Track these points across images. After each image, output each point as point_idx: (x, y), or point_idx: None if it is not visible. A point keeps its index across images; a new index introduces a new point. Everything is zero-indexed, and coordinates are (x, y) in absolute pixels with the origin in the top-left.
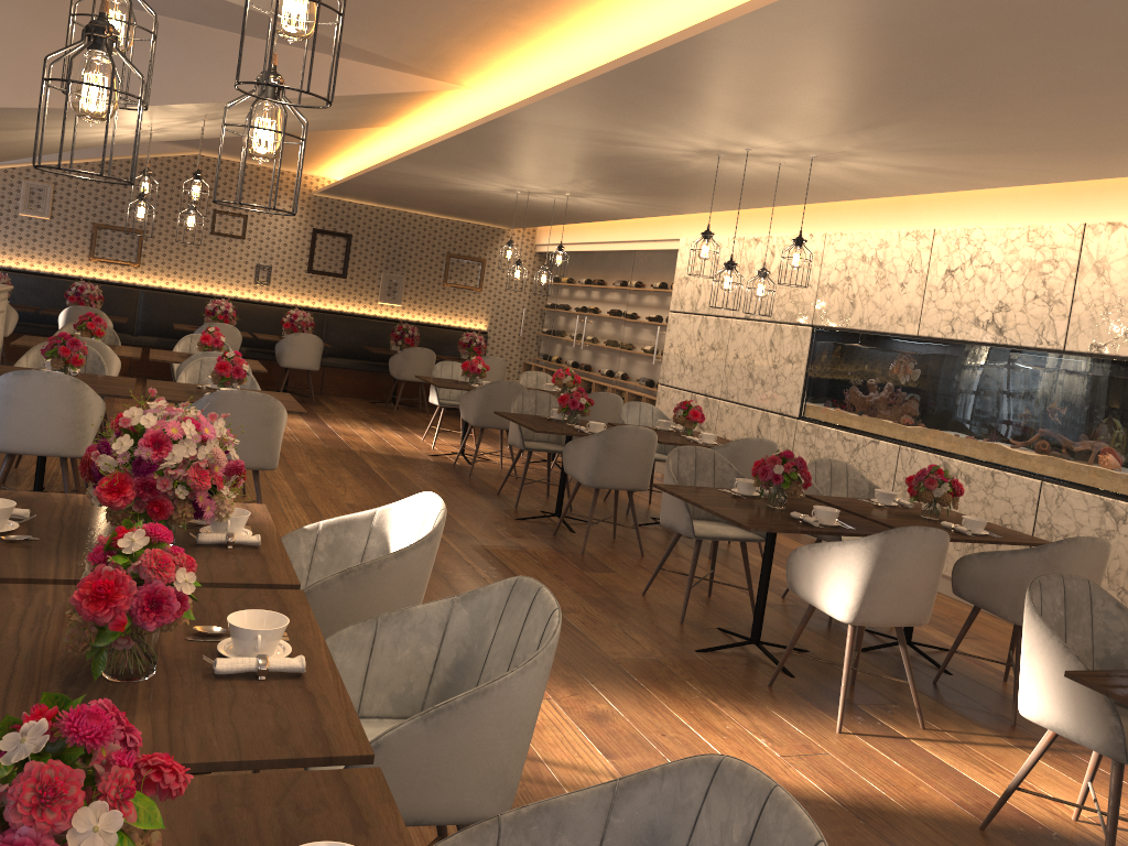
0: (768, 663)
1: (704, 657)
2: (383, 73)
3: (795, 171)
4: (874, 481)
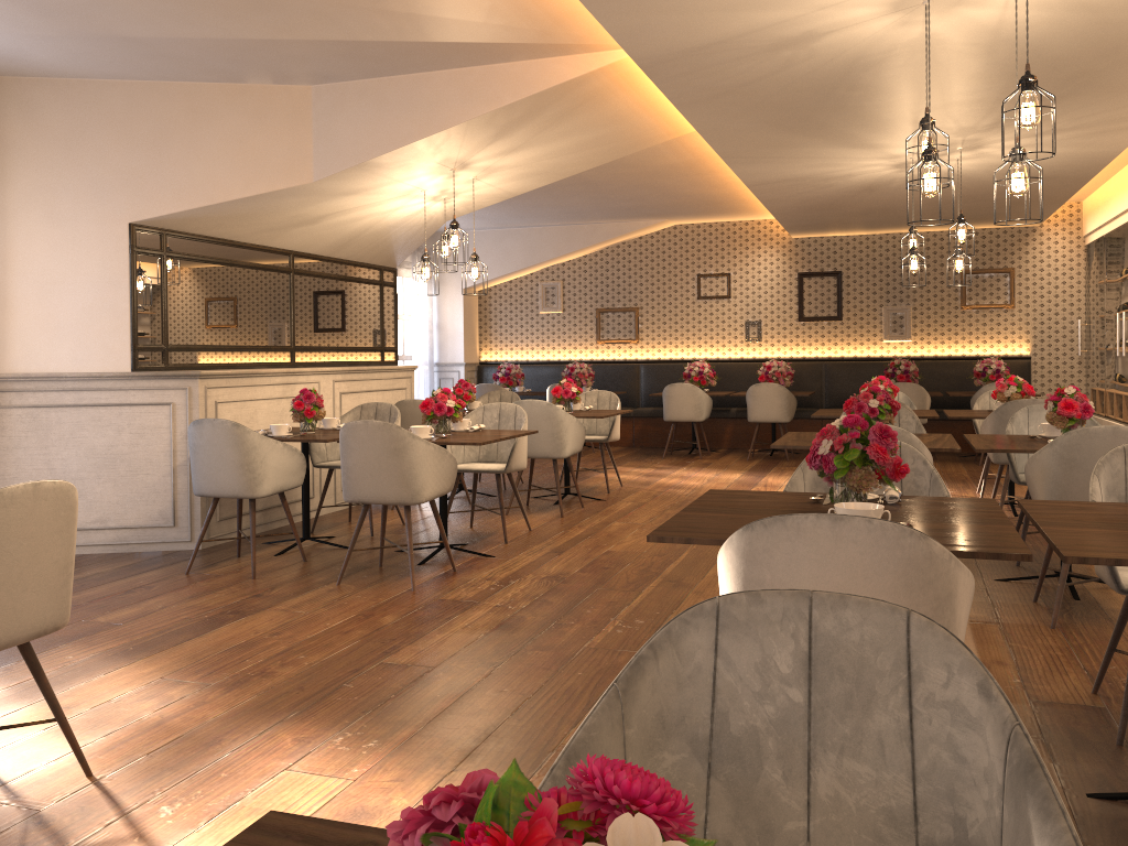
0: None
1: None
2: (554, 62)
3: None
4: None
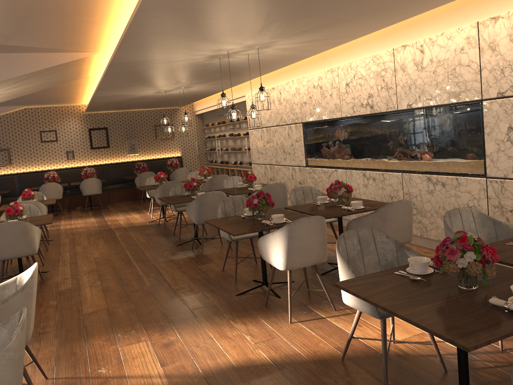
0: (270, 293)
1: (239, 297)
2: (55, 55)
3: (259, 55)
4: None
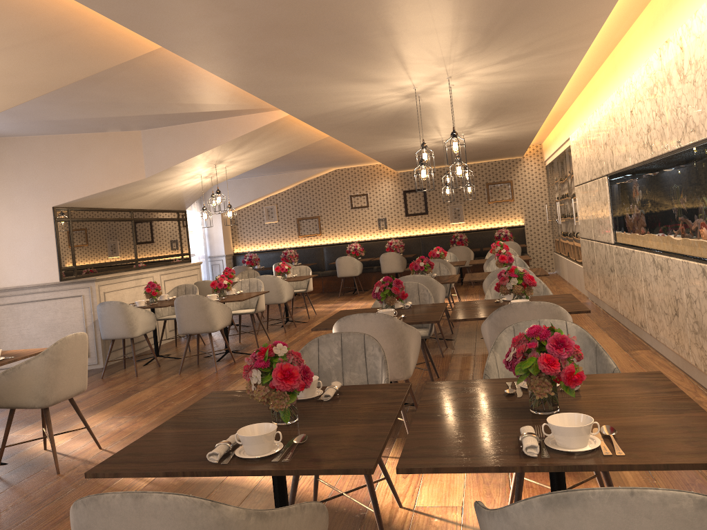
0: None
1: None
2: (262, 115)
3: (476, 85)
4: (637, 282)
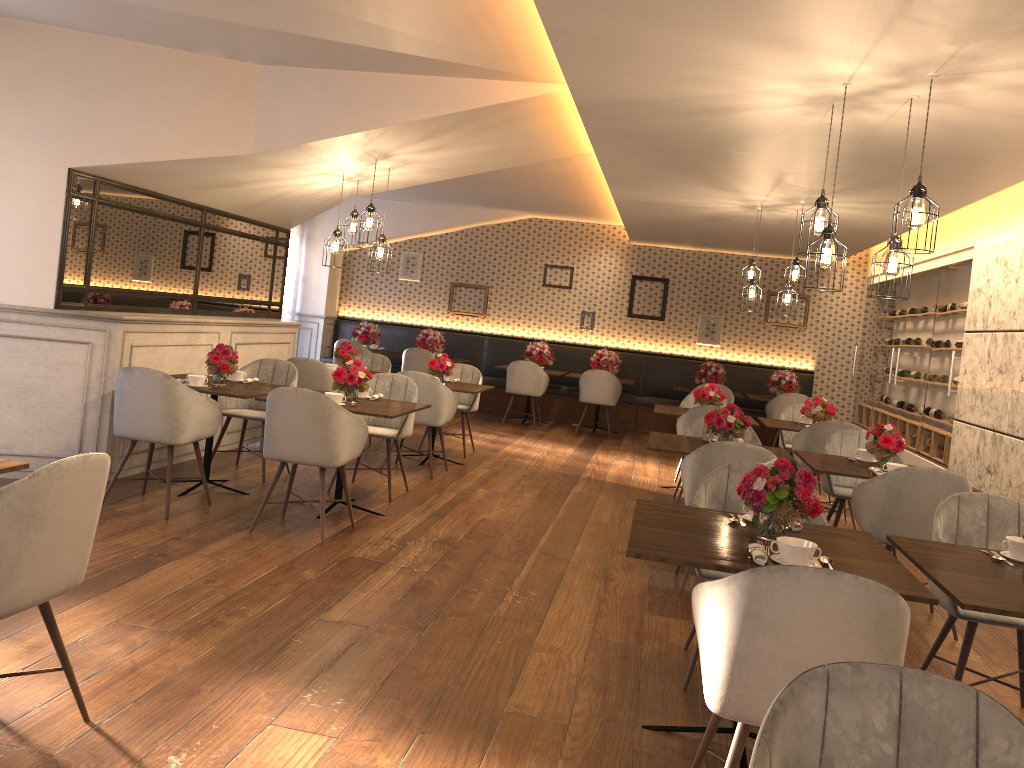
0: None
1: (643, 736)
2: (492, 85)
3: (954, 108)
4: None
